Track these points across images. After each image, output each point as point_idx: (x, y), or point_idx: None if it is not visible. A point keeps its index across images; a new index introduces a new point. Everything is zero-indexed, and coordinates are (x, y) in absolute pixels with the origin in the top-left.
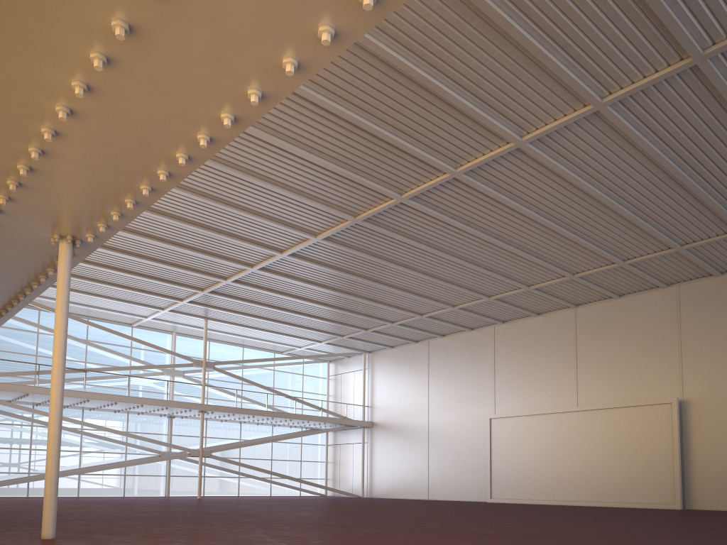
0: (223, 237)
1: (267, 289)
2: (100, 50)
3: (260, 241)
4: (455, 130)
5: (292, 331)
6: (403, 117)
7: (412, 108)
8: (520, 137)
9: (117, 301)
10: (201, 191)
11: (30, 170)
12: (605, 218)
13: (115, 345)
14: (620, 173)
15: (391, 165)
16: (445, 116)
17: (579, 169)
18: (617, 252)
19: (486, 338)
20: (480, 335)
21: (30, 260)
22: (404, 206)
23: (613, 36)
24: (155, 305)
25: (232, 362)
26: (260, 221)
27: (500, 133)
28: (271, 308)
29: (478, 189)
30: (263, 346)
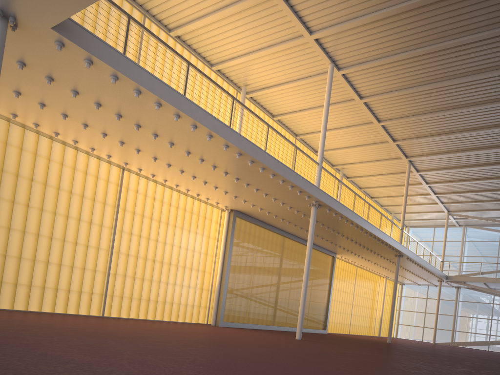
0: None
1: None
2: (197, 158)
3: None
4: None
5: None
6: None
7: None
8: None
9: None
10: None
11: (257, 189)
12: None
13: None
14: None
15: None
16: None
17: None
18: None
19: None
20: None
21: (327, 215)
22: None
23: None
24: None
25: None
26: None
27: None
28: None
29: None
30: None
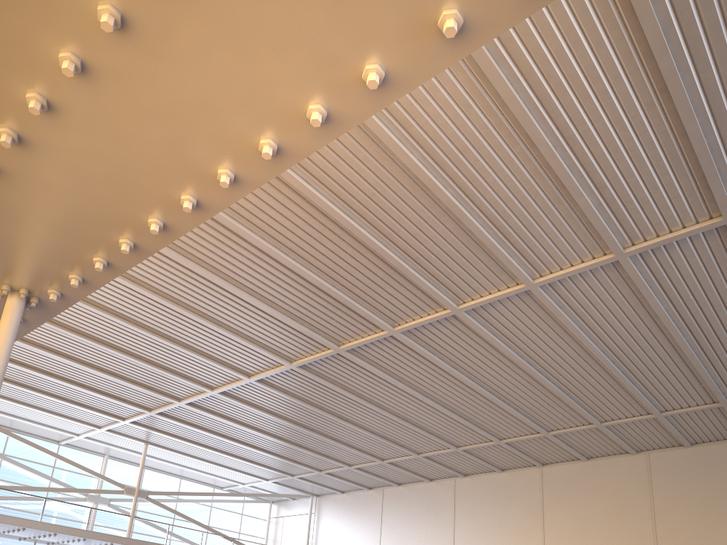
0: (189, 352)
1: (223, 416)
2: None
3: (229, 362)
4: (467, 264)
5: (239, 465)
6: (417, 242)
7: (429, 234)
8: (532, 279)
9: (48, 414)
10: (176, 299)
11: None
12: (595, 376)
13: (35, 463)
14: (621, 330)
15: (391, 294)
16: (461, 247)
17: (582, 321)
18: (596, 412)
19: (446, 491)
20: (439, 487)
21: None
22: (393, 340)
23: (652, 184)
24: (92, 422)
25: (168, 493)
26: (234, 338)
27: (514, 271)
28: (223, 437)
29: (474, 330)
30: (202, 479)
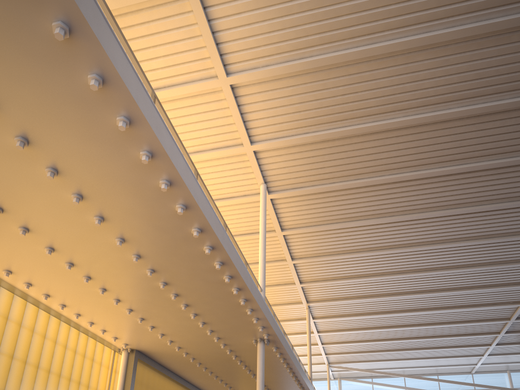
0: (475, 290)
1: None
2: (131, 253)
3: (509, 282)
4: None
5: None
6: None
7: None
8: None
9: (445, 358)
10: (431, 267)
11: (196, 315)
12: None
13: None
14: None
15: None
16: None
17: None
18: None
19: None
20: None
21: (266, 357)
22: None
23: None
24: (474, 354)
25: None
26: (491, 268)
27: None
28: None
29: None
30: None
